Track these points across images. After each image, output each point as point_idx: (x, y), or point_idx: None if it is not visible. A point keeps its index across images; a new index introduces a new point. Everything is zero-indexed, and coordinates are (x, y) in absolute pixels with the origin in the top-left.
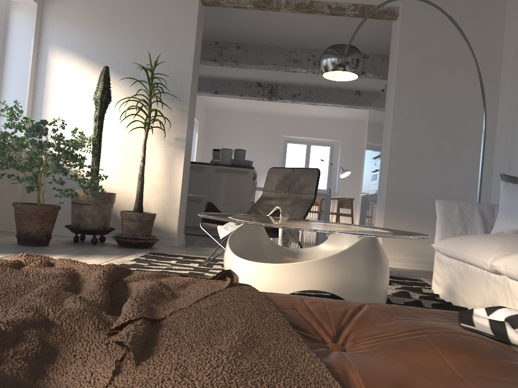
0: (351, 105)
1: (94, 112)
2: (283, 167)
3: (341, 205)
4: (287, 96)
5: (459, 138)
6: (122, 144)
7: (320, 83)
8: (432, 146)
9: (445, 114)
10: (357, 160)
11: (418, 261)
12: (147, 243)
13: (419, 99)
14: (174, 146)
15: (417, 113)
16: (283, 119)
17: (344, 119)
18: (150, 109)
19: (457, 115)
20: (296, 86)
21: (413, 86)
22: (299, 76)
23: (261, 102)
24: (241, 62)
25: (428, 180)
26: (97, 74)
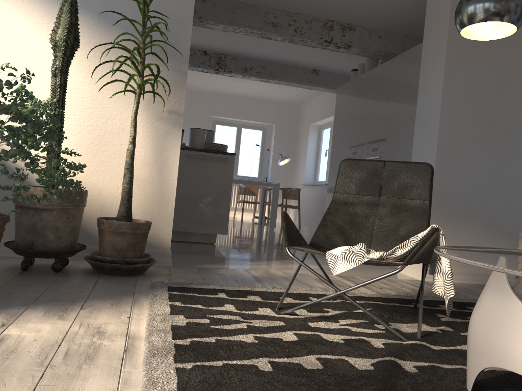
0: (308, 85)
1: (53, 62)
2: (365, 160)
3: (285, 196)
4: (237, 70)
5: (509, 128)
6: (86, 116)
7: (278, 57)
8: (481, 136)
9: (496, 99)
10: (292, 147)
11: (464, 273)
12: (145, 267)
13: (469, 79)
14: (166, 122)
15: (467, 96)
16: (213, 98)
17: (279, 101)
18: (146, 64)
19: (507, 101)
20: (248, 59)
21: (464, 62)
22: (257, 46)
23: (194, 75)
24: (207, 19)
25: (477, 177)
26: (45, 4)
